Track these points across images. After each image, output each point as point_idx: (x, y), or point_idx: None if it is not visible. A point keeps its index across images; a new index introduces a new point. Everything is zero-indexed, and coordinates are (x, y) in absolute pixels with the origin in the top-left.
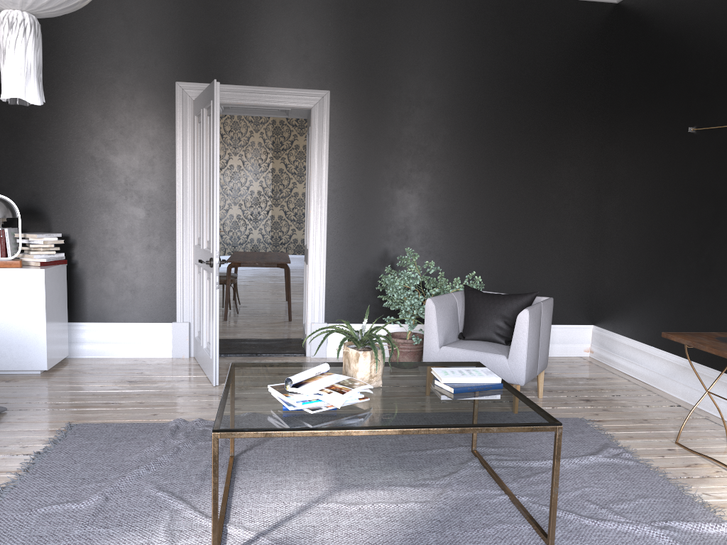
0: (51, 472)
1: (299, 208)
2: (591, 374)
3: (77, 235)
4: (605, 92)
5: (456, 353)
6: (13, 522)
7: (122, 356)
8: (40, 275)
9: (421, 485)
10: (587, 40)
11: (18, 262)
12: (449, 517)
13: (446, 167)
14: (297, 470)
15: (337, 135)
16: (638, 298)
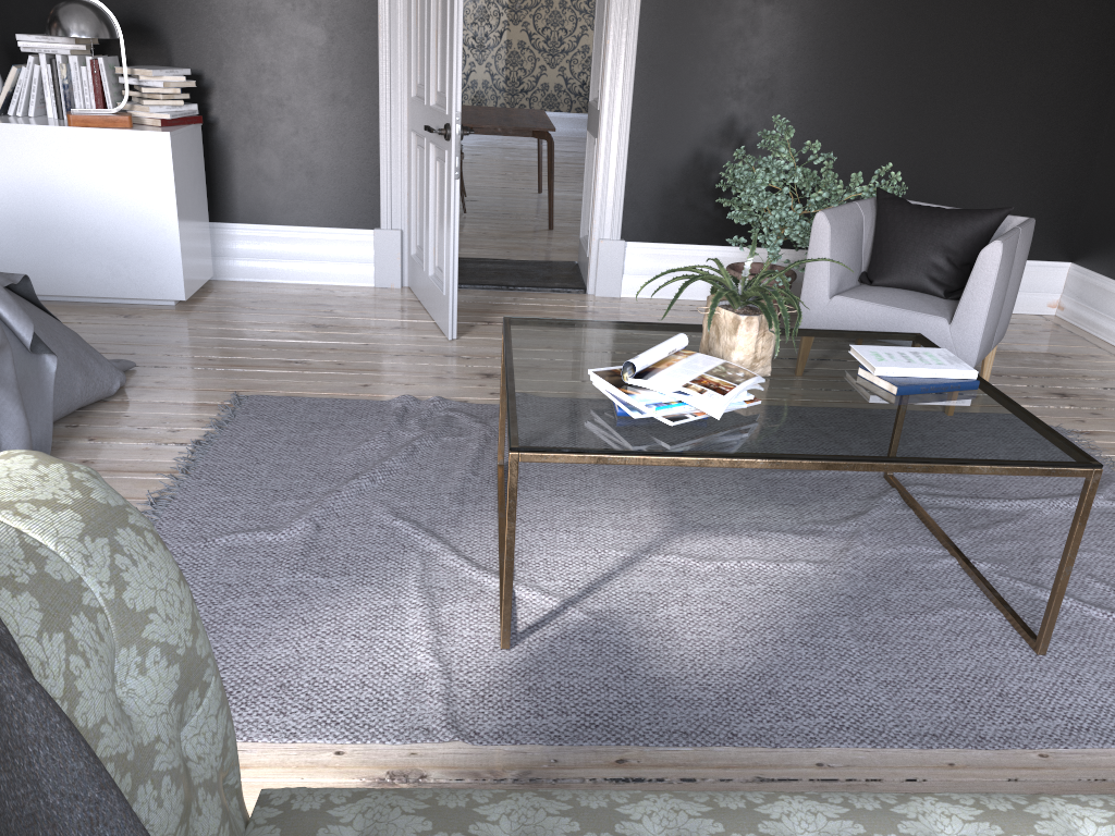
0: (224, 478)
1: (554, 29)
2: (1061, 347)
3: (214, 74)
4: None
5: (859, 308)
6: (183, 559)
7: (296, 281)
8: (163, 143)
9: (810, 531)
10: None
11: (125, 118)
12: (864, 591)
13: None
14: (607, 494)
15: None
16: None
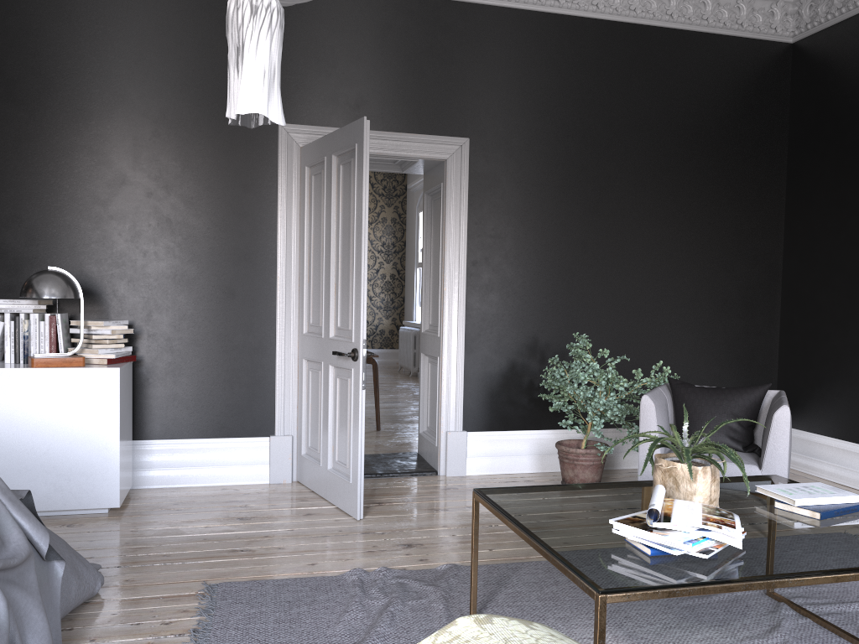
0: None
1: None
2: None
3: (144, 323)
4: (781, 146)
5: None
6: None
7: (203, 484)
8: (113, 377)
9: None
10: (761, 85)
11: (80, 359)
12: None
13: (606, 234)
14: (574, 634)
15: (478, 193)
16: (848, 389)
